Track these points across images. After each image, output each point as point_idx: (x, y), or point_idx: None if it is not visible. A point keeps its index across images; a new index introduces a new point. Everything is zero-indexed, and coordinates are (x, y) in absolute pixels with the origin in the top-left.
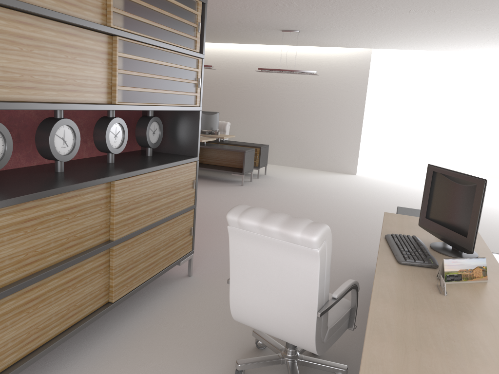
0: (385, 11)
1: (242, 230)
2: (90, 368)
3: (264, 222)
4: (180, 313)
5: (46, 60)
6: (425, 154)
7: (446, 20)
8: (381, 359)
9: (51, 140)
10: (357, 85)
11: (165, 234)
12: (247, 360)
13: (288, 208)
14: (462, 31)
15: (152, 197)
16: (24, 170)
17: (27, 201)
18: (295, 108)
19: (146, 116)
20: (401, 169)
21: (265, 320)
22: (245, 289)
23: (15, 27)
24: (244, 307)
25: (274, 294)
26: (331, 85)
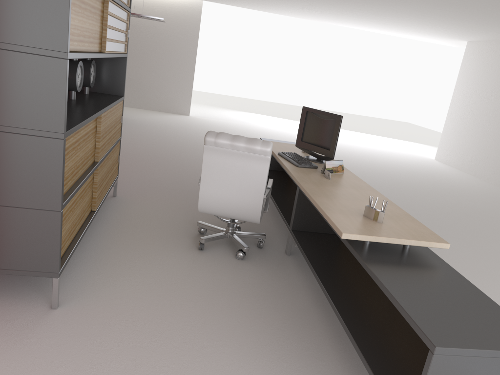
0: None
1: (216, 147)
2: (96, 256)
3: (234, 141)
4: (130, 220)
5: (87, 19)
6: (233, 98)
7: None
8: (324, 202)
9: None
10: (190, 33)
11: (111, 160)
12: (207, 237)
13: (152, 143)
14: (284, 0)
15: (110, 128)
16: None
17: (82, 127)
18: (131, 50)
19: (85, 59)
20: (222, 111)
21: (226, 206)
22: (212, 187)
23: None
24: (210, 200)
25: (234, 188)
26: (166, 31)
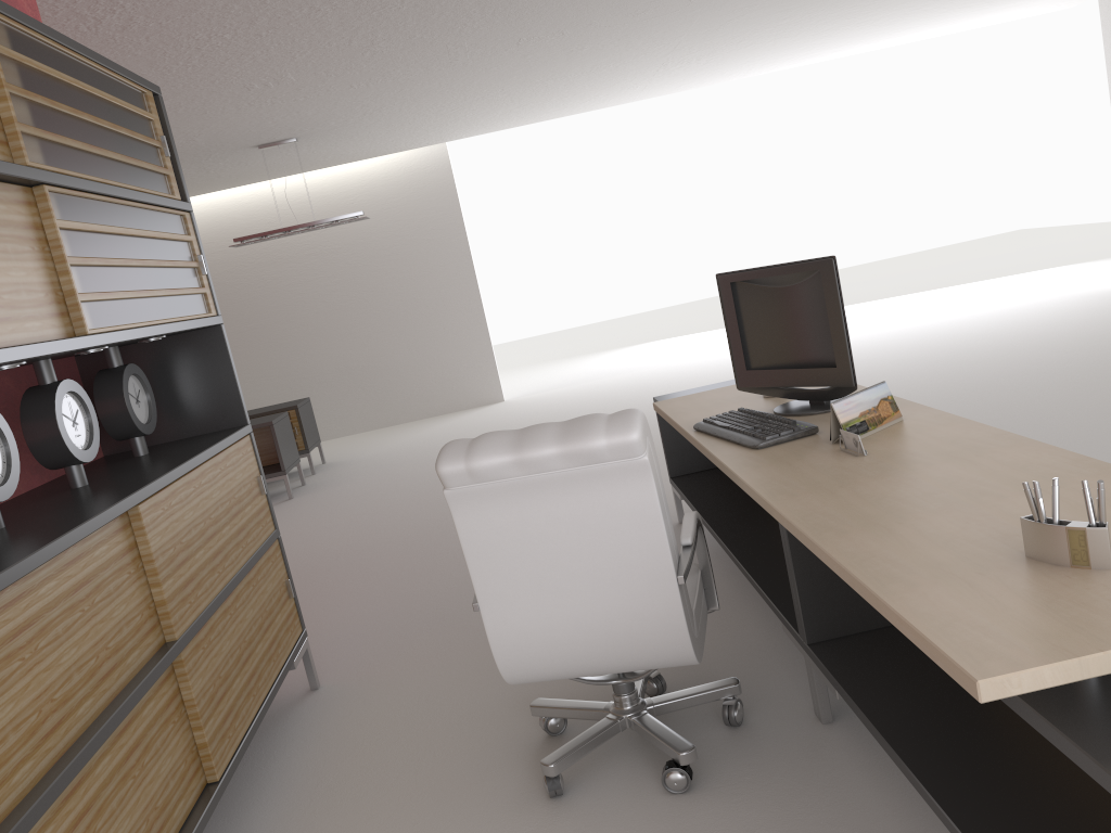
0: (473, 53)
1: (479, 484)
2: None
3: (524, 448)
4: (352, 755)
5: None
6: (601, 326)
7: (584, 47)
8: (867, 551)
9: None
10: (444, 223)
11: (252, 606)
12: (560, 751)
13: (419, 500)
14: (612, 63)
15: (206, 528)
16: None
17: (11, 582)
18: (331, 307)
19: (108, 369)
20: (579, 364)
21: (578, 645)
22: (517, 604)
23: None
24: (526, 642)
25: (581, 585)
26: (390, 238)
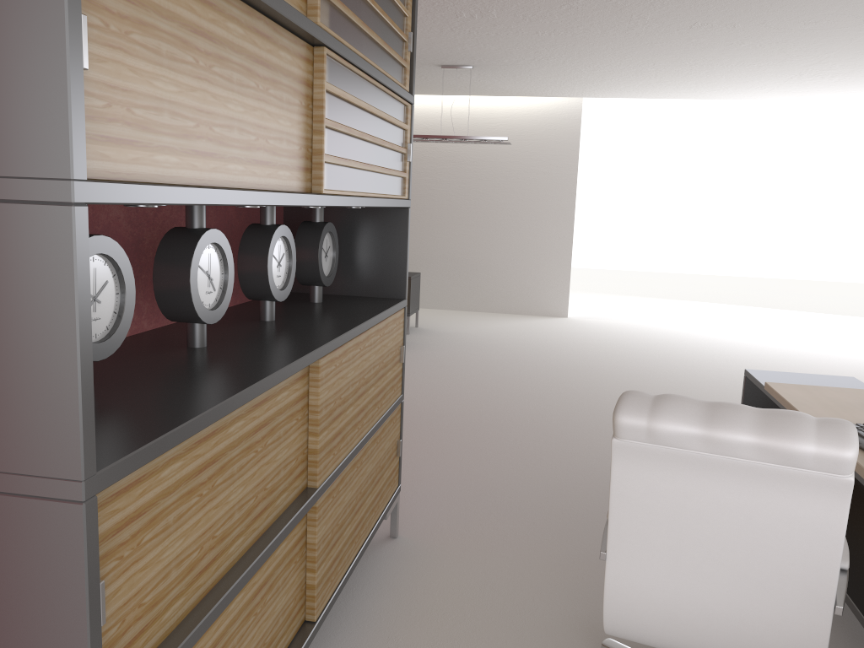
0: (649, 26)
1: (653, 445)
2: None
3: (716, 426)
4: (421, 620)
5: (230, 91)
6: (651, 275)
7: (744, 42)
8: None
9: (193, 279)
10: (561, 162)
11: (372, 461)
12: None
13: (492, 385)
14: (758, 62)
15: (359, 387)
16: (121, 349)
17: (212, 422)
18: (453, 206)
19: (311, 222)
20: (632, 303)
21: (696, 629)
22: (647, 569)
23: (189, 6)
24: (642, 606)
25: (722, 575)
26: (515, 164)
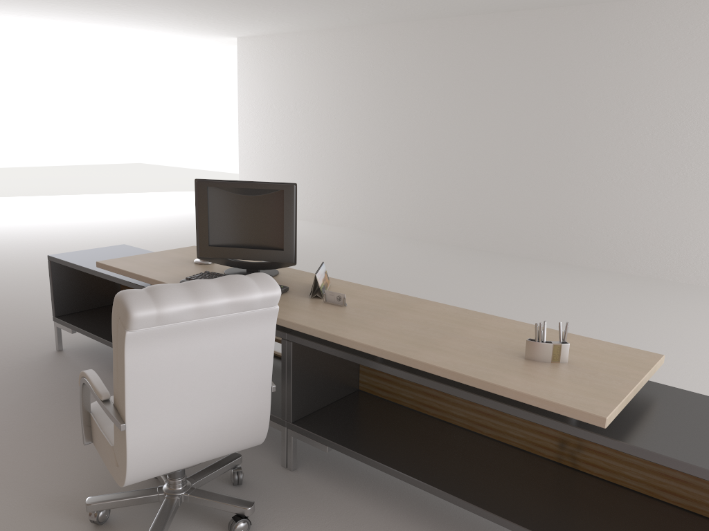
0: None
1: (160, 326)
2: None
3: (203, 299)
4: None
5: None
6: None
7: None
8: (448, 361)
9: None
10: None
11: None
12: (155, 530)
13: None
14: None
15: None
16: None
17: None
18: None
19: None
20: None
21: (195, 445)
22: (158, 420)
23: None
24: (157, 449)
25: (209, 399)
26: None
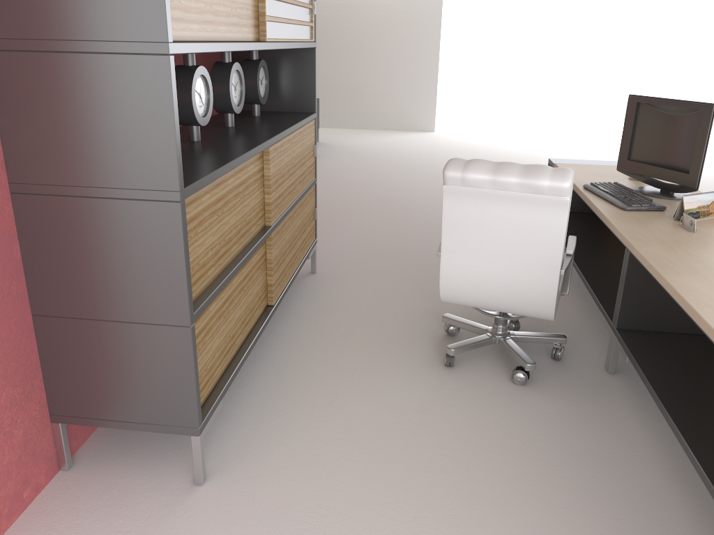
0: None
1: (465, 187)
2: (275, 382)
3: (498, 174)
4: (334, 313)
5: None
6: (504, 97)
7: None
8: (692, 287)
9: (193, 97)
10: (429, 4)
11: (299, 218)
12: (458, 344)
13: (377, 181)
14: None
15: (290, 168)
16: None
17: (223, 174)
18: (343, 43)
19: (250, 60)
20: (486, 120)
21: (489, 291)
22: (463, 260)
23: None
24: (460, 281)
25: (503, 259)
26: (392, 6)
